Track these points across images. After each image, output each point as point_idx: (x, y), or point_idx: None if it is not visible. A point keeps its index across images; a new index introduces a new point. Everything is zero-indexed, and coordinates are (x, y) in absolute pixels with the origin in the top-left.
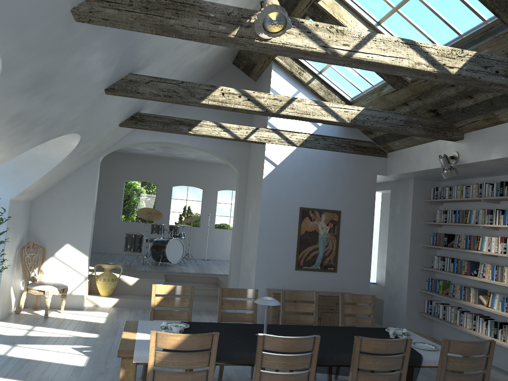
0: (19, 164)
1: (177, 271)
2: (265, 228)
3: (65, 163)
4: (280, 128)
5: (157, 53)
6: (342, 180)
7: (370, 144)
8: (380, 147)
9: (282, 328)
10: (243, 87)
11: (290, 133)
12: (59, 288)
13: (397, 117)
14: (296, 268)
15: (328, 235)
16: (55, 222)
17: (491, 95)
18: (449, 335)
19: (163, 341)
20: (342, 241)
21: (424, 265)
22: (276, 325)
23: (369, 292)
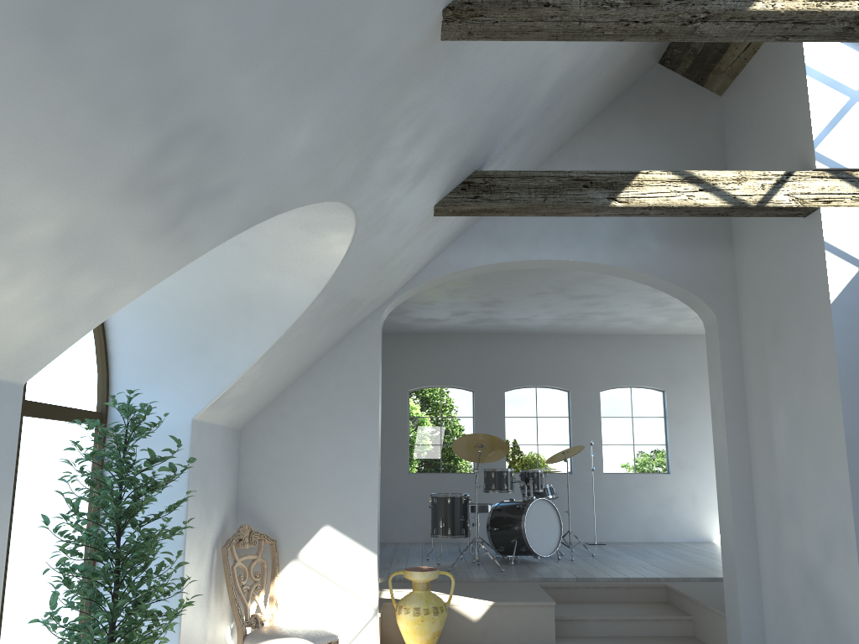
0: (208, 329)
1: (565, 576)
2: None
3: (314, 320)
4: (852, 164)
5: None
6: None
7: None
8: None
9: None
10: (692, 112)
11: None
12: None
13: None
14: None
15: None
16: (294, 475)
17: None
18: None
19: None
20: None
21: None
22: None
23: None
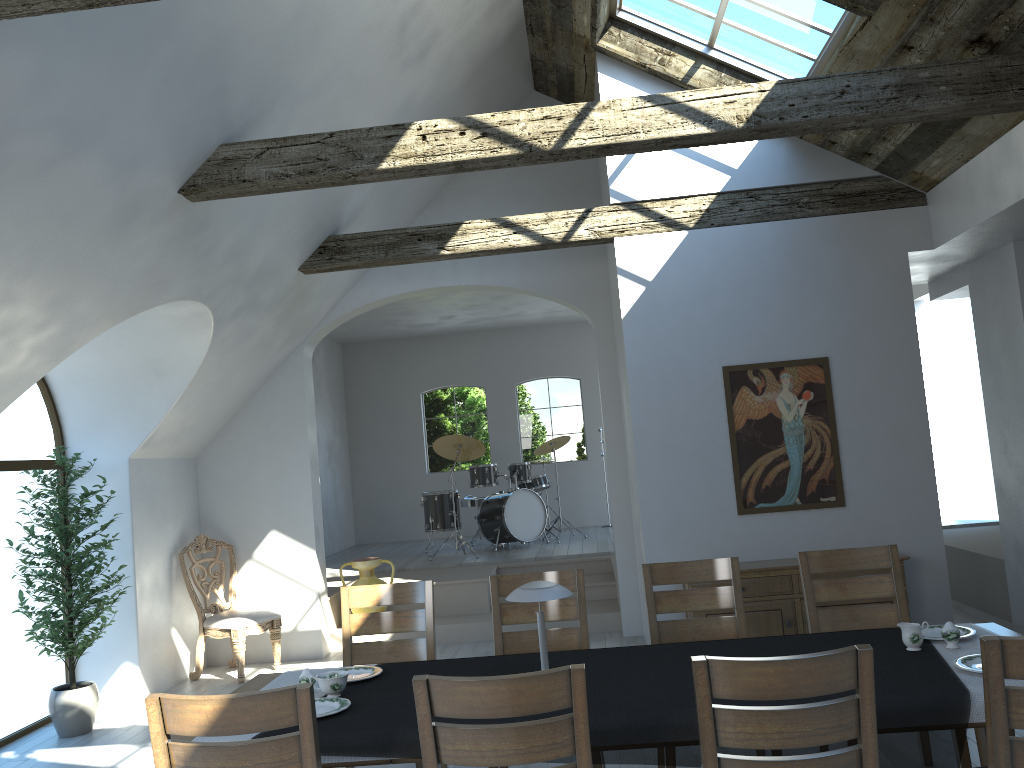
0: (129, 388)
1: (525, 557)
2: (647, 430)
3: (218, 370)
4: (641, 196)
5: (266, 88)
6: (818, 284)
7: (875, 183)
8: (903, 184)
9: (614, 655)
10: None
11: (667, 202)
12: (260, 622)
13: (873, 81)
14: (741, 510)
15: (806, 421)
16: (243, 491)
17: None
18: None
19: (177, 716)
20: (845, 430)
21: None
22: (607, 649)
23: (975, 545)
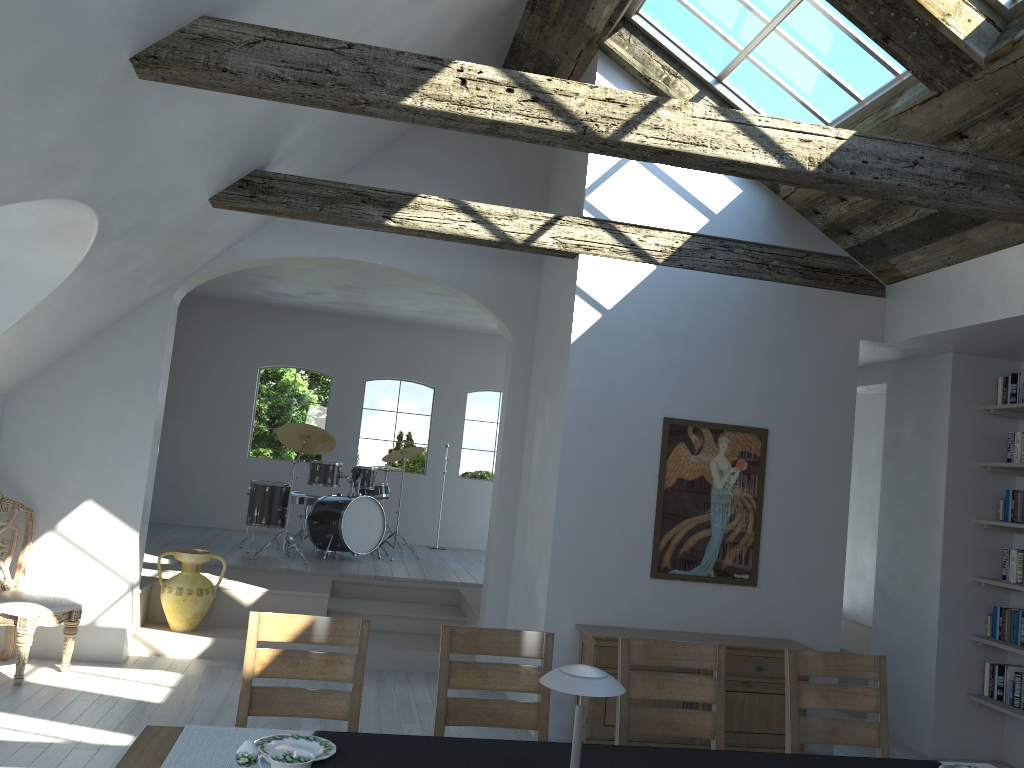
0: None
1: (364, 574)
2: (574, 469)
3: (75, 296)
4: (616, 217)
5: None
6: (772, 352)
7: (842, 263)
8: (867, 271)
9: (625, 759)
10: None
11: (641, 230)
12: (56, 611)
13: (946, 160)
14: (654, 574)
15: (735, 491)
16: (60, 447)
17: None
18: None
19: None
20: (770, 507)
21: (981, 573)
22: (607, 747)
23: None
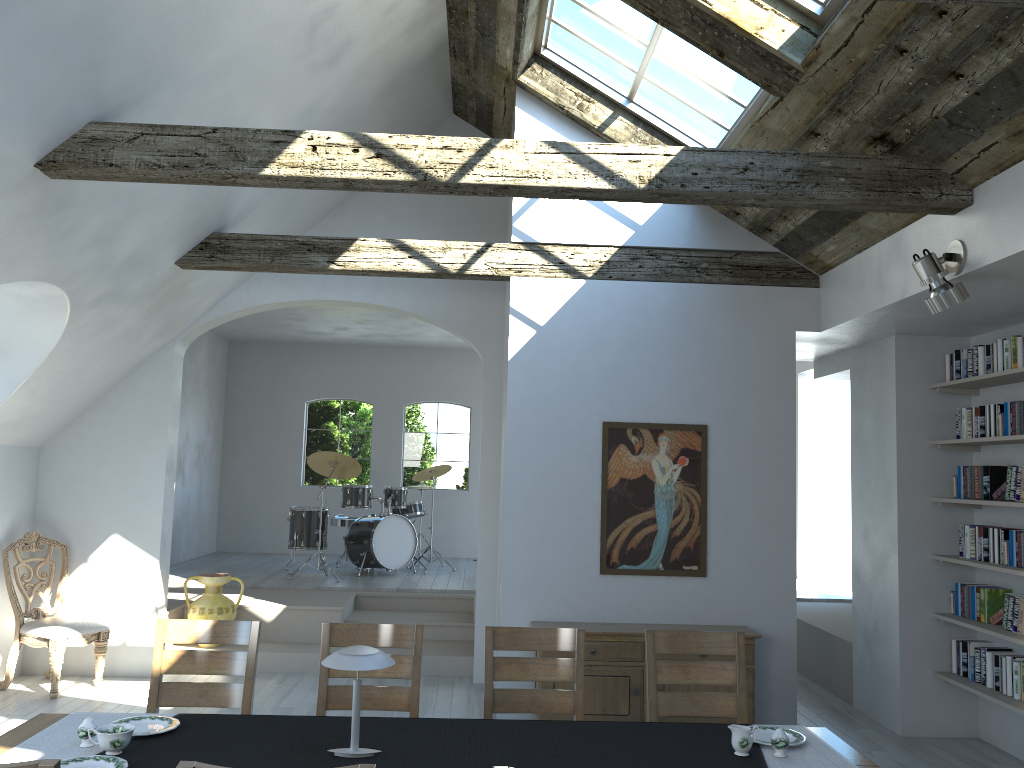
0: None
1: (387, 587)
2: (519, 476)
3: (72, 358)
4: (543, 239)
5: (148, 69)
6: (706, 351)
7: (773, 259)
8: (799, 264)
9: (436, 728)
10: None
11: (569, 248)
12: (84, 633)
13: (777, 162)
14: (603, 570)
15: (678, 487)
16: (88, 489)
17: (1007, 58)
18: (1018, 733)
19: None
20: (715, 500)
21: (941, 551)
22: (431, 720)
23: (829, 623)
